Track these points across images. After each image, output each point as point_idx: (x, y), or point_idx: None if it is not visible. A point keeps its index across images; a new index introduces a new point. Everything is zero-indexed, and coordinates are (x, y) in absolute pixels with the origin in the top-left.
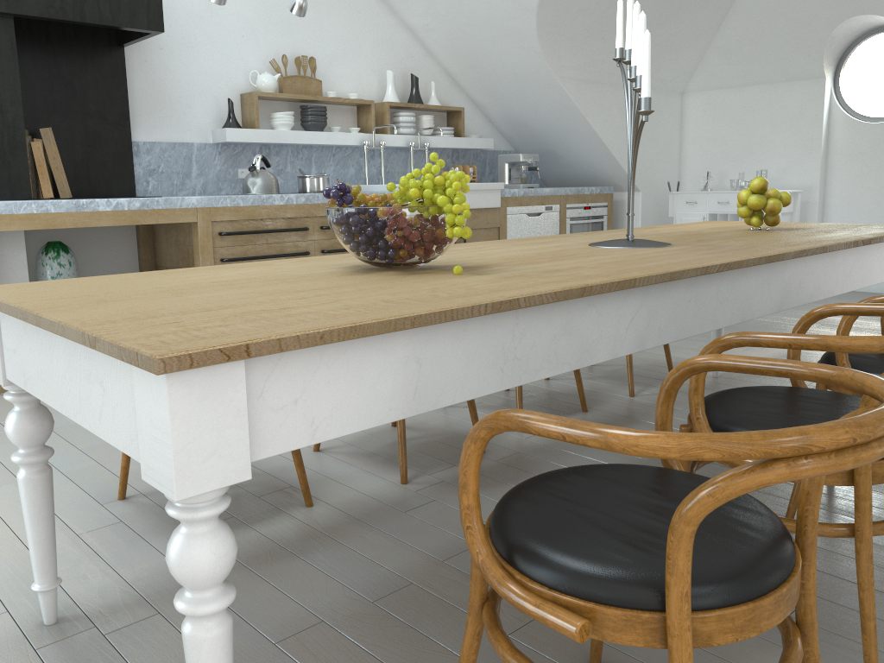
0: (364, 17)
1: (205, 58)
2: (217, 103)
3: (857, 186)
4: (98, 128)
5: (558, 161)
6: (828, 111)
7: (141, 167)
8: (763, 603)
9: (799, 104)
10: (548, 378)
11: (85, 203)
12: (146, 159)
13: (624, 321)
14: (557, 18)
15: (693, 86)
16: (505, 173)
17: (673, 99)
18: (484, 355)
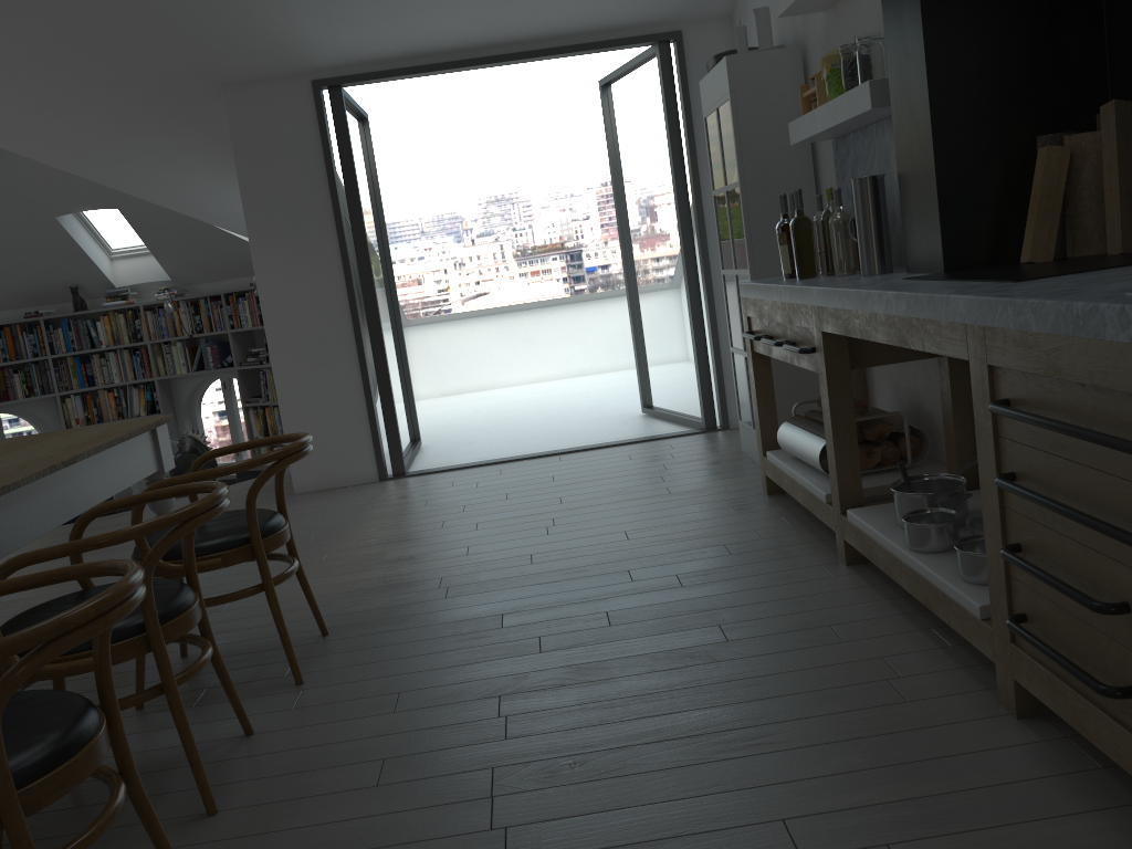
0: None
1: None
2: None
3: None
4: None
5: None
6: None
7: None
8: None
9: None
10: None
11: (864, 296)
12: None
13: None
14: None
15: None
16: None
17: None
18: None
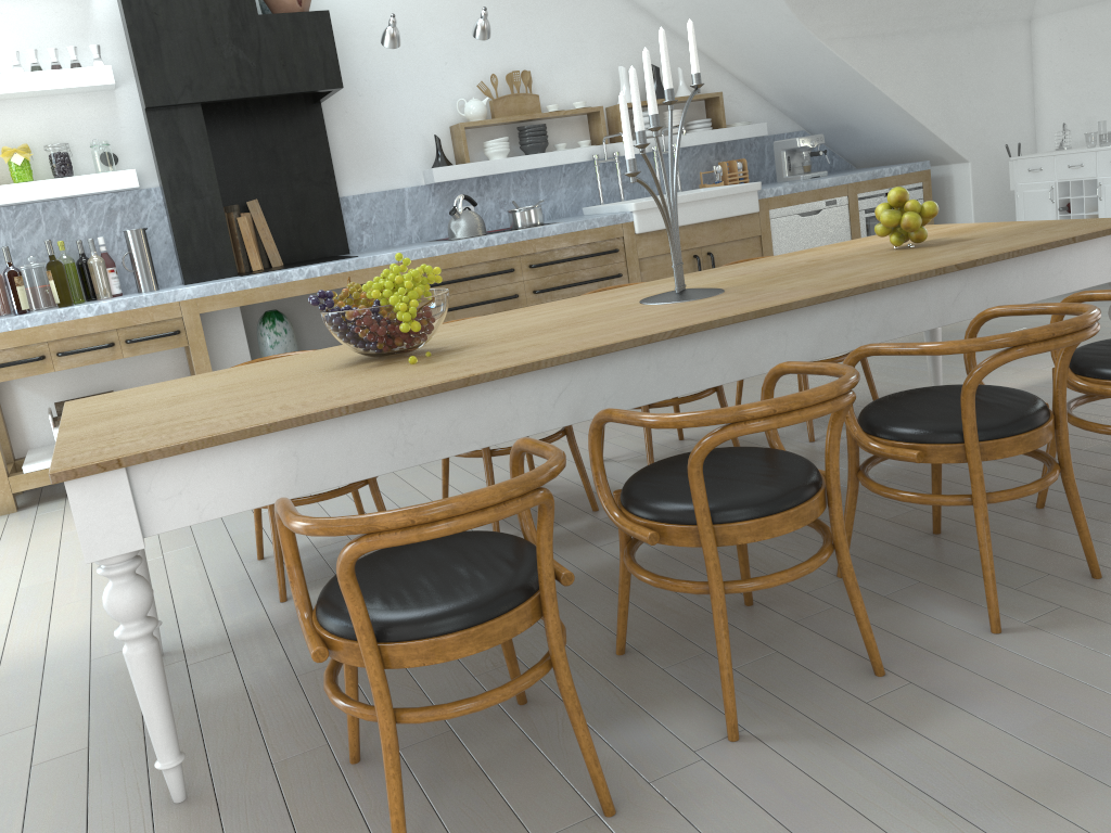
0: (586, 10)
1: (408, 95)
2: (425, 141)
3: None
4: (305, 190)
5: (859, 136)
6: None
7: (352, 222)
8: (445, 638)
9: None
10: None
11: (278, 275)
12: (357, 213)
13: (549, 398)
14: None
15: (1042, 9)
16: (783, 164)
17: (1015, 31)
18: (369, 444)
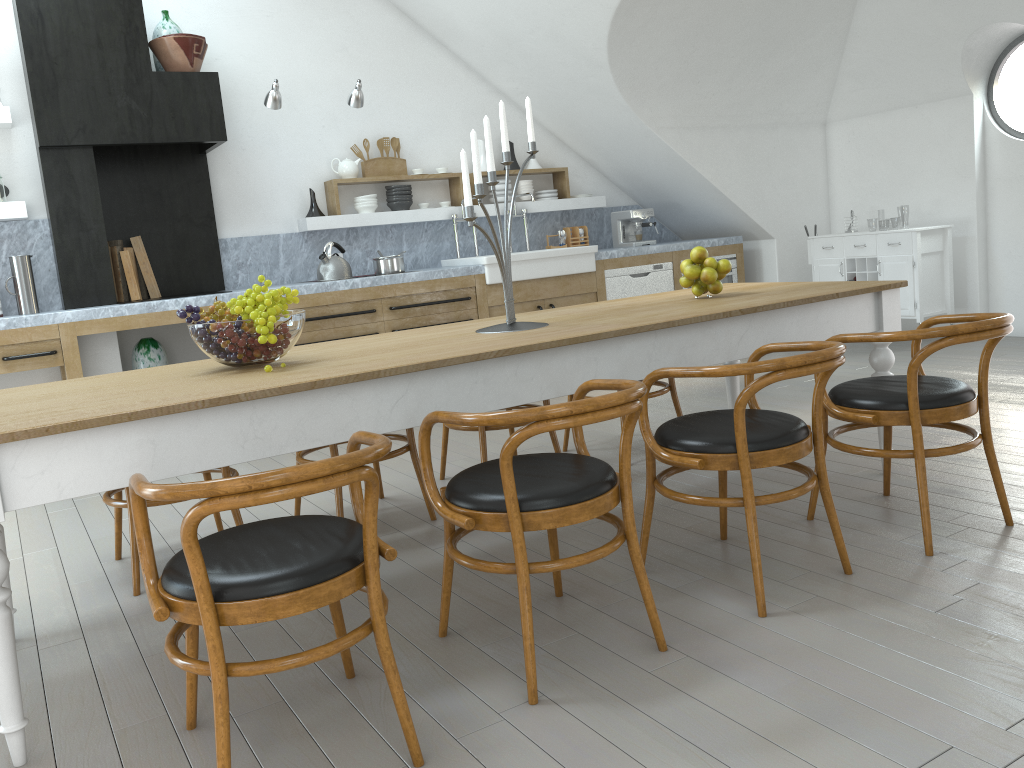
0: (451, 89)
1: (287, 152)
2: (301, 193)
3: (1021, 215)
4: (186, 230)
5: (683, 212)
6: (981, 132)
7: (229, 261)
8: (276, 598)
9: (947, 127)
10: (566, 450)
11: (155, 304)
12: (234, 254)
13: (387, 404)
14: (636, 70)
15: (834, 115)
16: (618, 232)
17: (812, 132)
18: (222, 436)
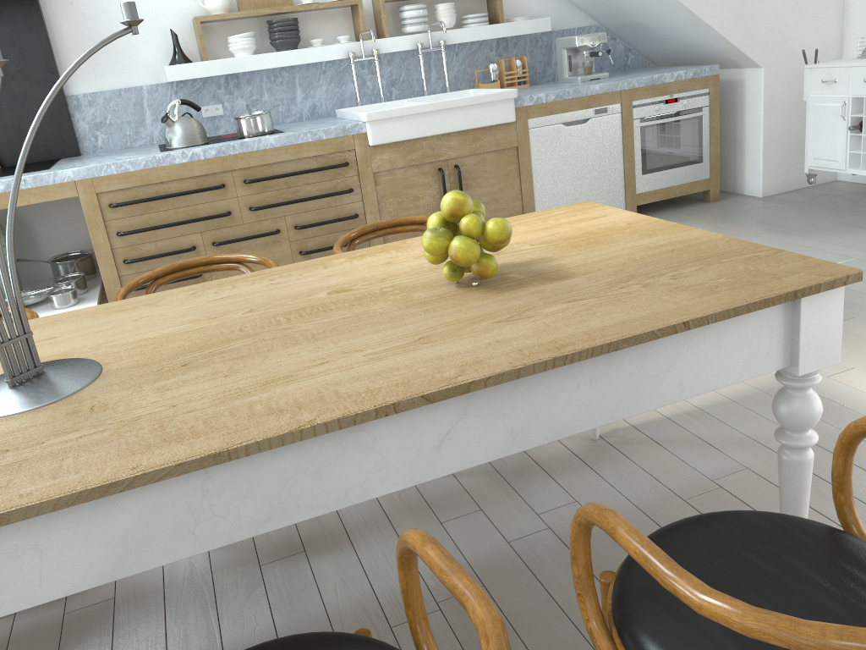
0: None
1: None
2: (164, 35)
3: None
4: (24, 88)
5: (650, 33)
6: None
7: (85, 121)
8: None
9: None
10: None
11: None
12: (89, 112)
13: None
14: None
15: None
16: (563, 63)
17: None
18: None
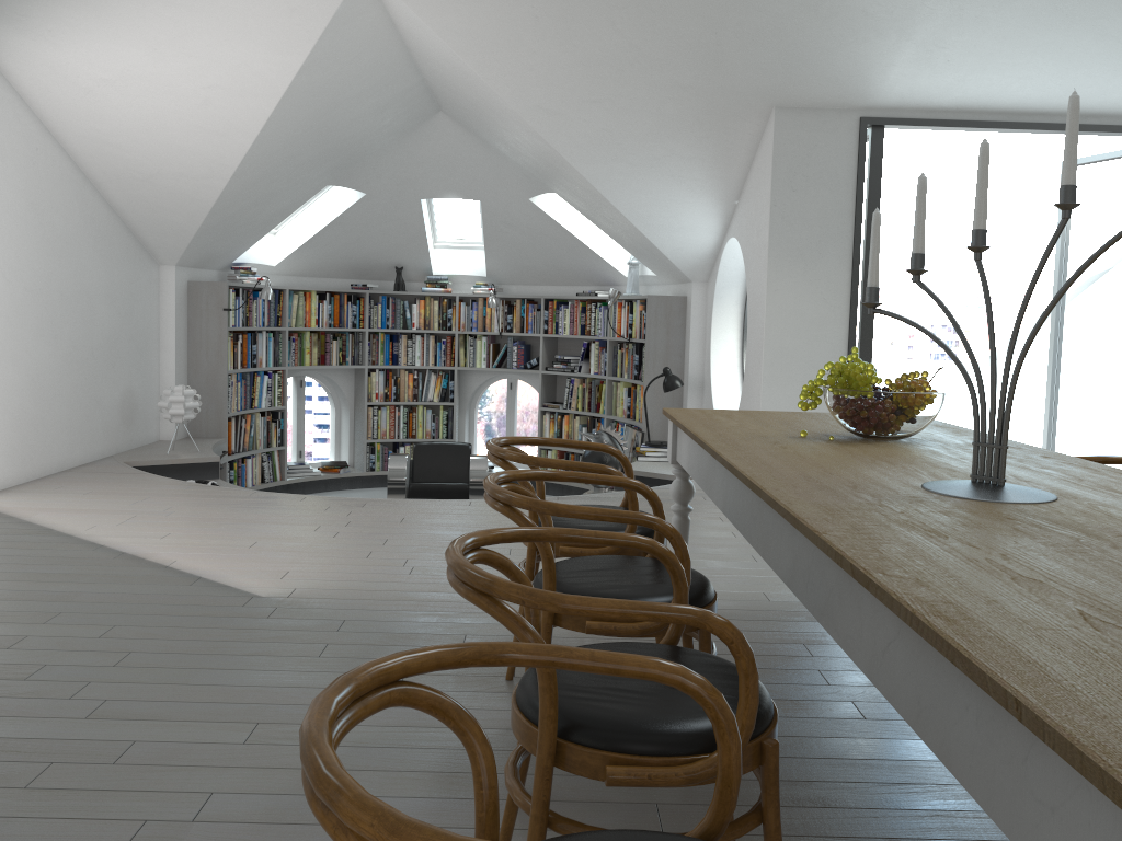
0: None
1: None
2: None
3: None
4: None
5: None
6: None
7: None
8: None
9: None
10: None
11: None
12: None
13: (720, 481)
14: None
15: None
16: None
17: None
18: (696, 458)
